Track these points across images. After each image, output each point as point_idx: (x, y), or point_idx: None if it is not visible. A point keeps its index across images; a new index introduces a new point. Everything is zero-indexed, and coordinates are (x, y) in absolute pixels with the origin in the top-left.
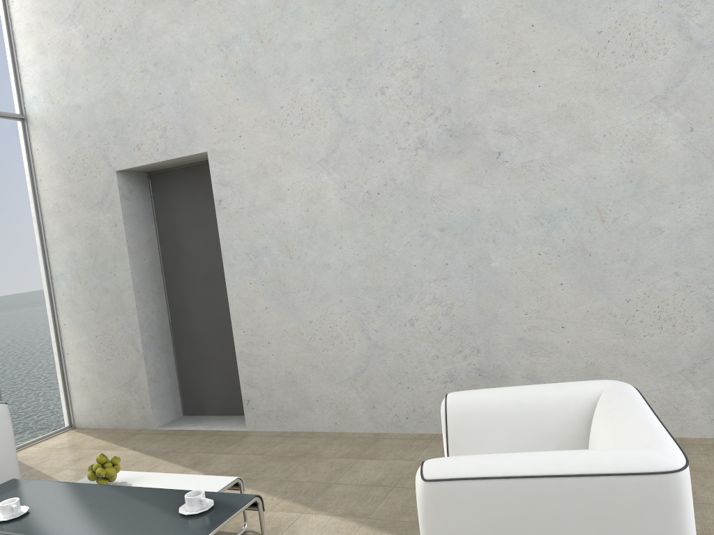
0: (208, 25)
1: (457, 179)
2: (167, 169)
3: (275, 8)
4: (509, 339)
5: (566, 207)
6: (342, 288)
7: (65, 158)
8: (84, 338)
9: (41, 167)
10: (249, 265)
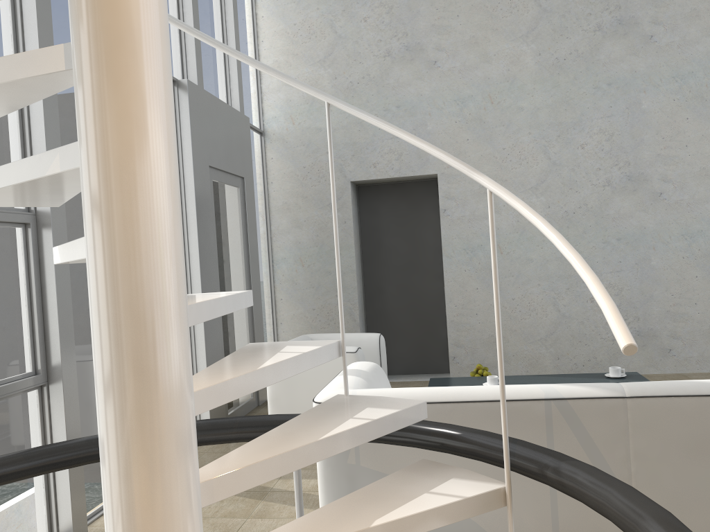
0: (448, 85)
1: (631, 207)
2: (375, 184)
3: (505, 81)
4: (659, 311)
5: (702, 230)
6: (540, 276)
7: (300, 167)
8: (301, 310)
9: (274, 172)
10: (465, 257)
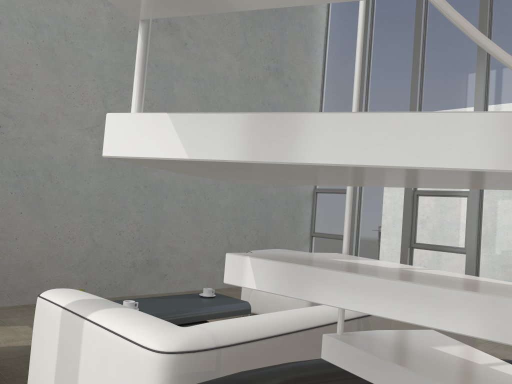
0: (26, 4)
1: None
2: None
3: (80, 26)
4: (163, 245)
5: (194, 189)
6: (83, 208)
7: None
8: None
9: None
10: (14, 180)
